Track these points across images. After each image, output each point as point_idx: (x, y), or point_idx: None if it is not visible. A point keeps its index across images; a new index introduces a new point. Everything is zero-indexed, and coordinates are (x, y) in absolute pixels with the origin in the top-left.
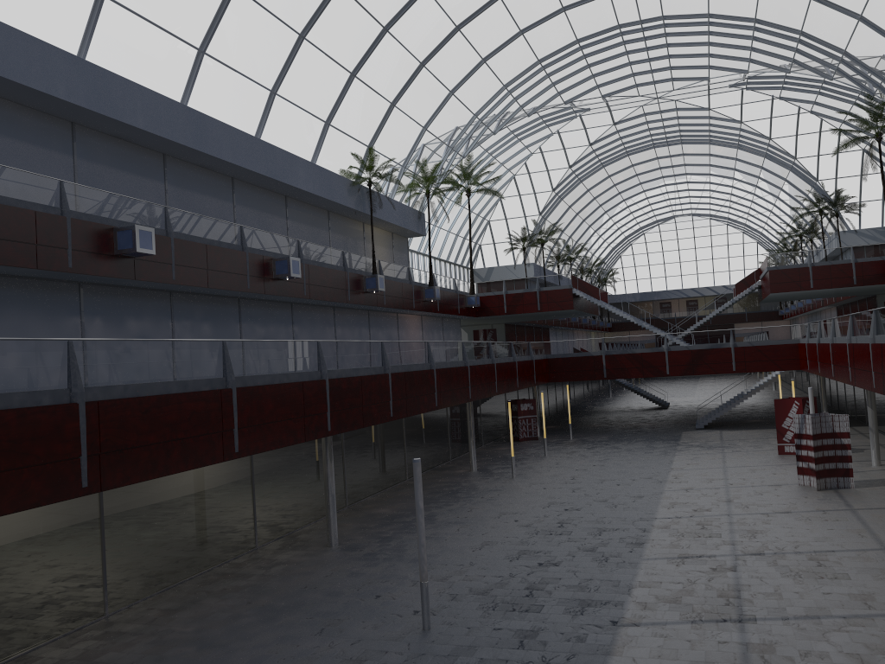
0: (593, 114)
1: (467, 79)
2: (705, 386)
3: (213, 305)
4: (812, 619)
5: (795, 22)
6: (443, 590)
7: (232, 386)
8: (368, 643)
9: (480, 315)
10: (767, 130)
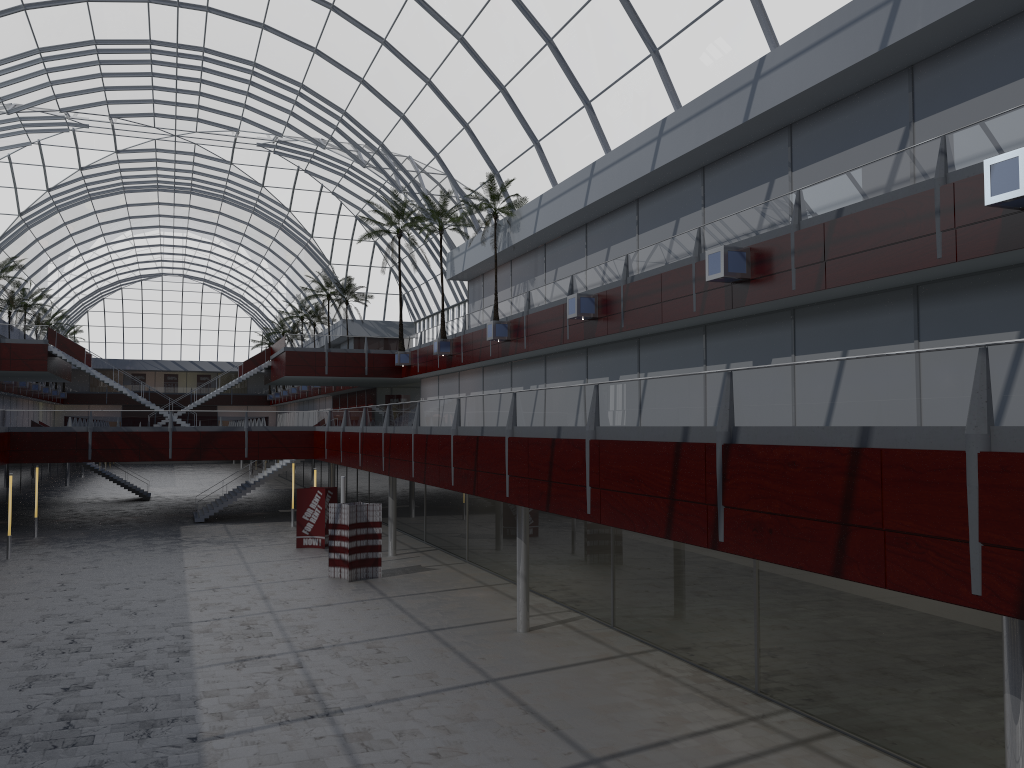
0: (92, 133)
1: None
2: (185, 476)
3: None
4: (393, 702)
5: (341, 100)
6: None
7: None
8: None
9: None
10: (289, 201)
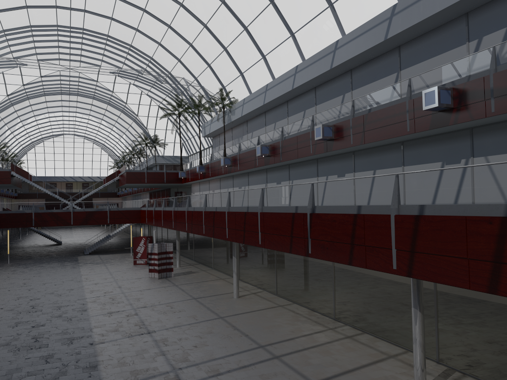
0: (28, 68)
1: None
2: (78, 232)
3: None
4: (177, 327)
5: (150, 52)
6: None
7: None
8: None
9: None
10: (126, 99)
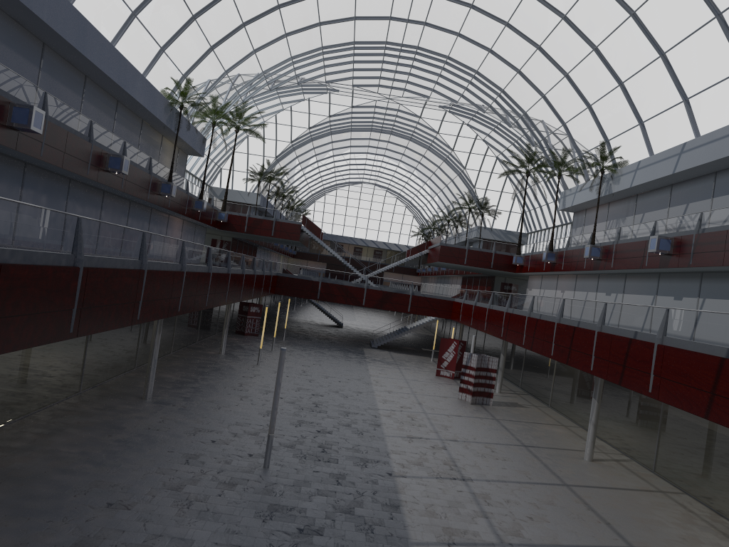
0: (339, 95)
1: (269, 45)
2: (361, 315)
3: (52, 181)
4: (502, 482)
5: (502, 82)
6: (260, 441)
7: (145, 269)
8: (230, 473)
9: (224, 228)
10: (453, 143)
